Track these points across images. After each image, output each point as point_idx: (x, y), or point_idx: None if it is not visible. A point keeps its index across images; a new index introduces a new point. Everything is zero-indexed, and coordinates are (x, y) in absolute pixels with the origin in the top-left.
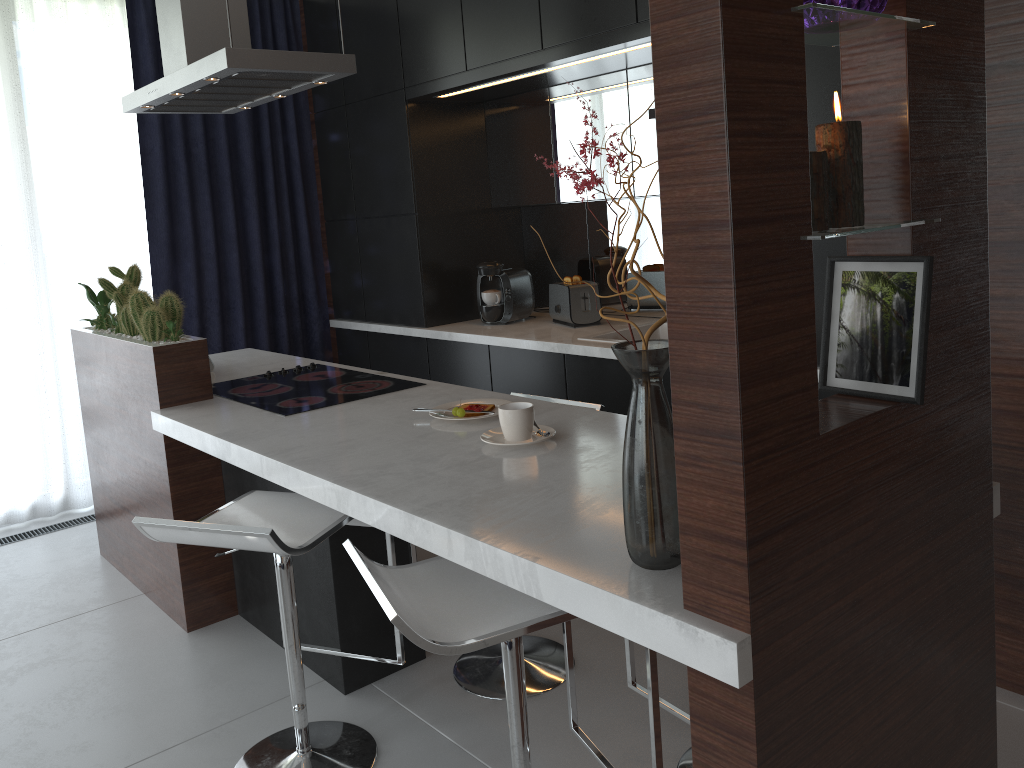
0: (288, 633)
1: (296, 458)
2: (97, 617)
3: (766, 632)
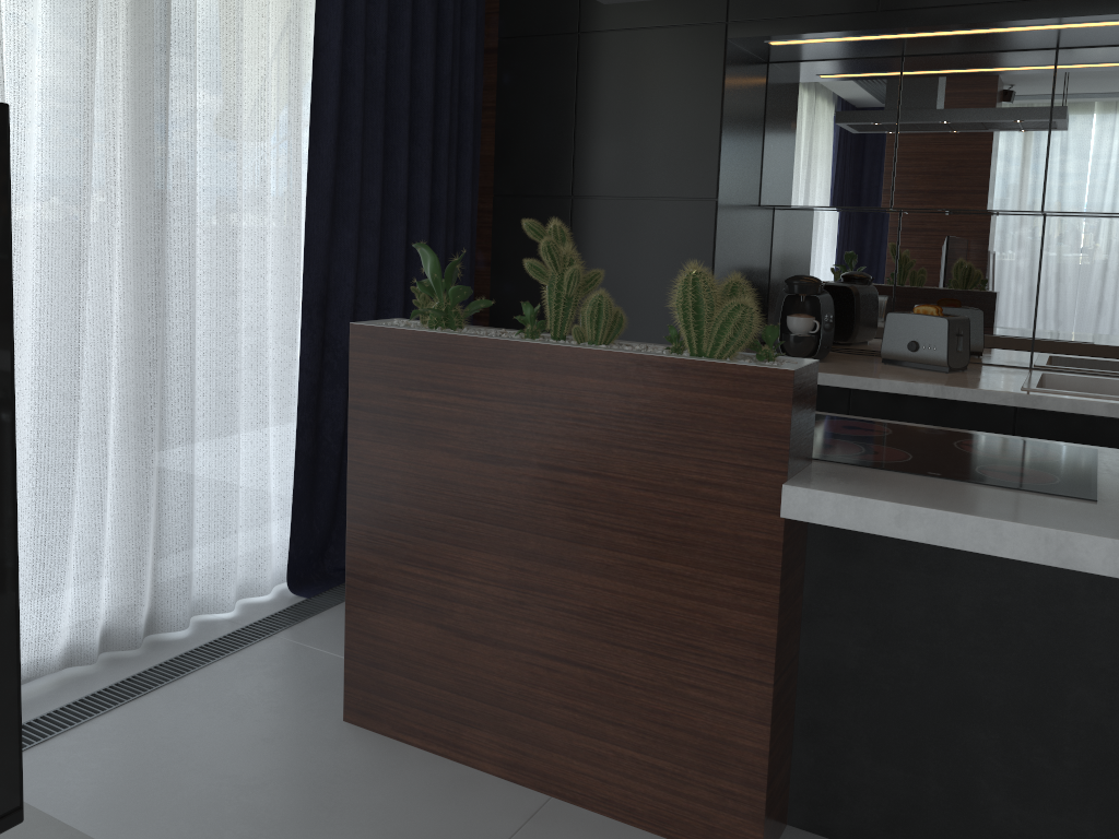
0: None
1: None
2: None
3: None
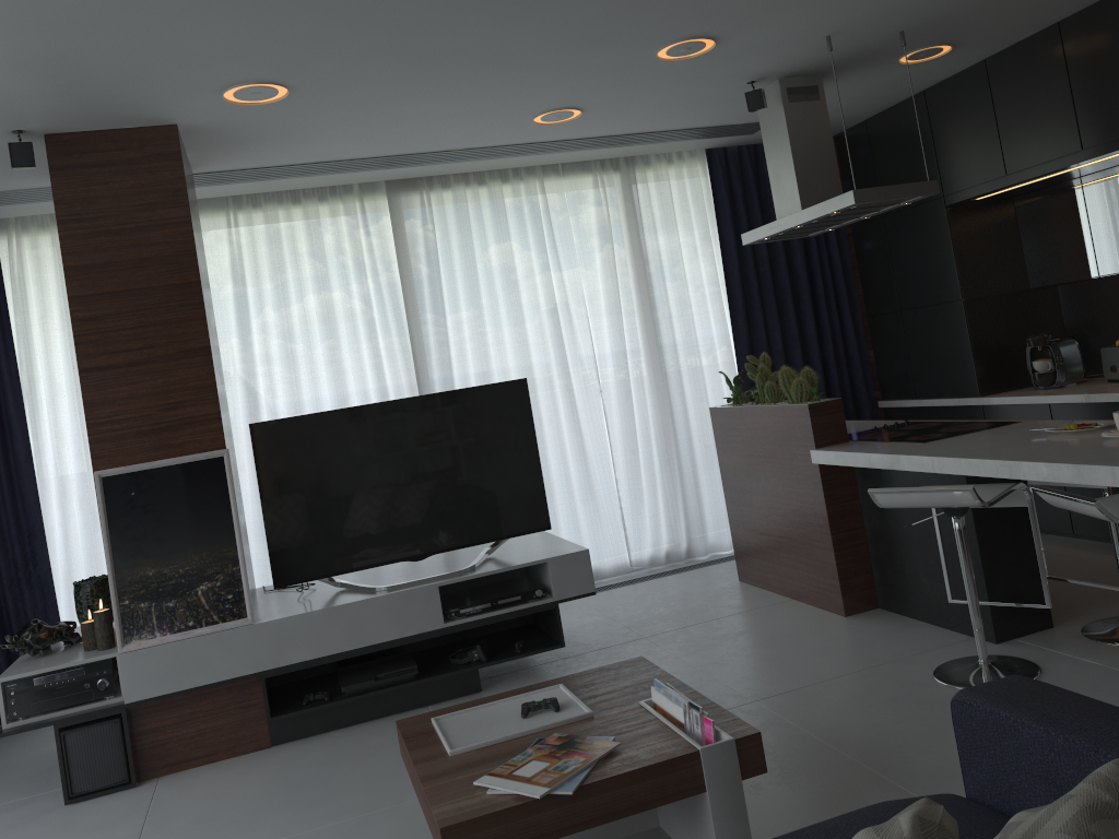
0: (967, 575)
1: (961, 455)
2: (767, 610)
3: None
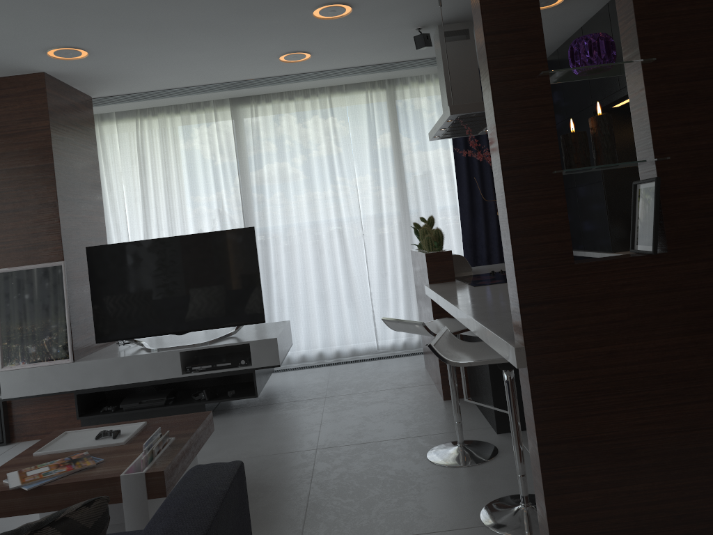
0: (451, 384)
1: (454, 299)
2: (410, 389)
3: (536, 348)
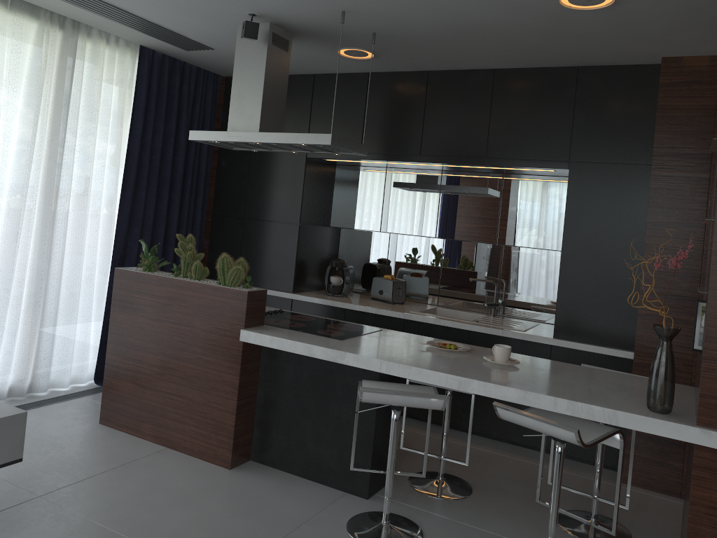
0: (393, 456)
1: (406, 363)
2: (153, 461)
3: None
